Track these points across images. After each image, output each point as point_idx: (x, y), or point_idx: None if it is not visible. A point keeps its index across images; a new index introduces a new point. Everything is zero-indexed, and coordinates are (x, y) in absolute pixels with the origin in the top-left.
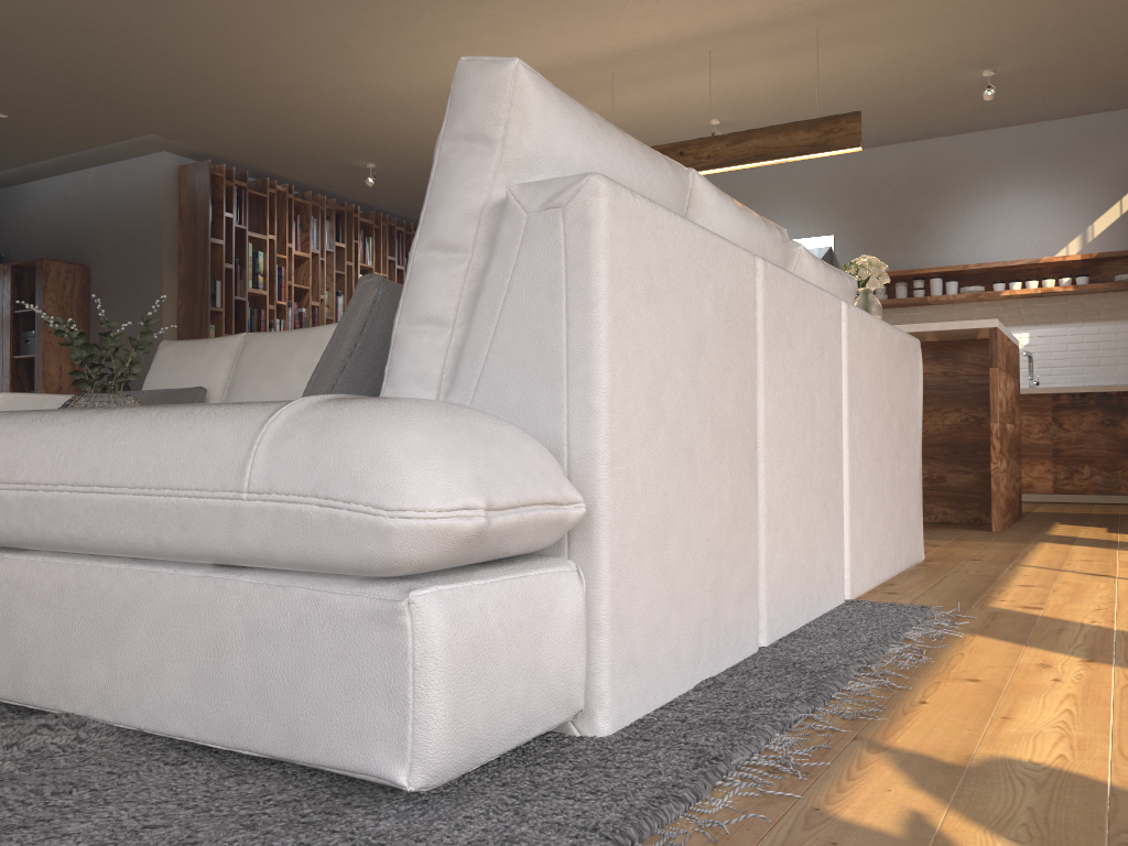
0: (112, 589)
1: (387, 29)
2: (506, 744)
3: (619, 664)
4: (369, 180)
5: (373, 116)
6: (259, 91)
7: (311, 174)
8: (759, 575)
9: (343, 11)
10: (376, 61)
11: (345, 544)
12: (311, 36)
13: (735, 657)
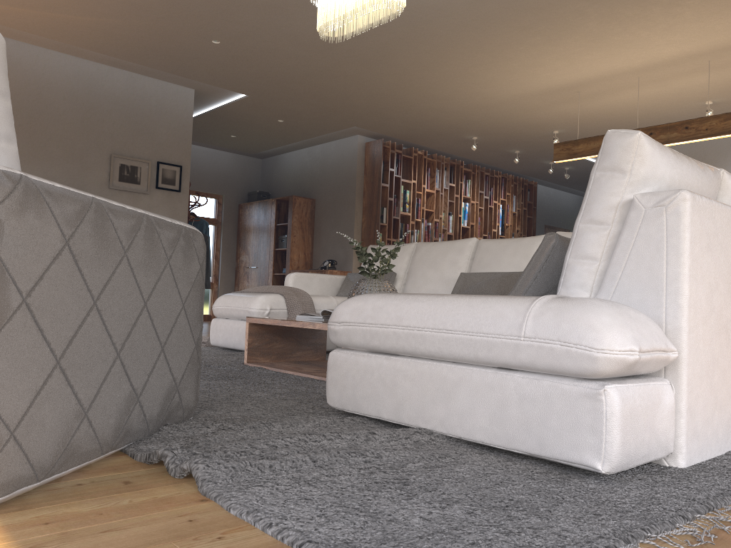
0: (448, 375)
1: (497, 63)
2: (639, 461)
3: (690, 433)
4: (473, 146)
5: (481, 110)
6: (417, 101)
7: (438, 144)
8: None
9: (473, 56)
10: (488, 81)
11: (573, 362)
12: (452, 71)
13: None
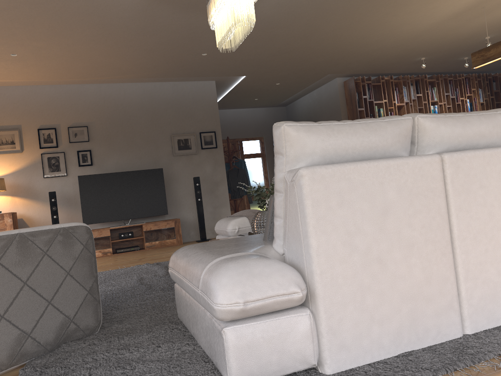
0: (195, 308)
1: (399, 10)
2: (272, 375)
3: (334, 348)
4: (423, 65)
5: (413, 41)
6: (359, 48)
7: (398, 69)
8: (462, 301)
9: (376, 11)
10: (401, 22)
11: (211, 311)
12: (369, 24)
13: (436, 340)
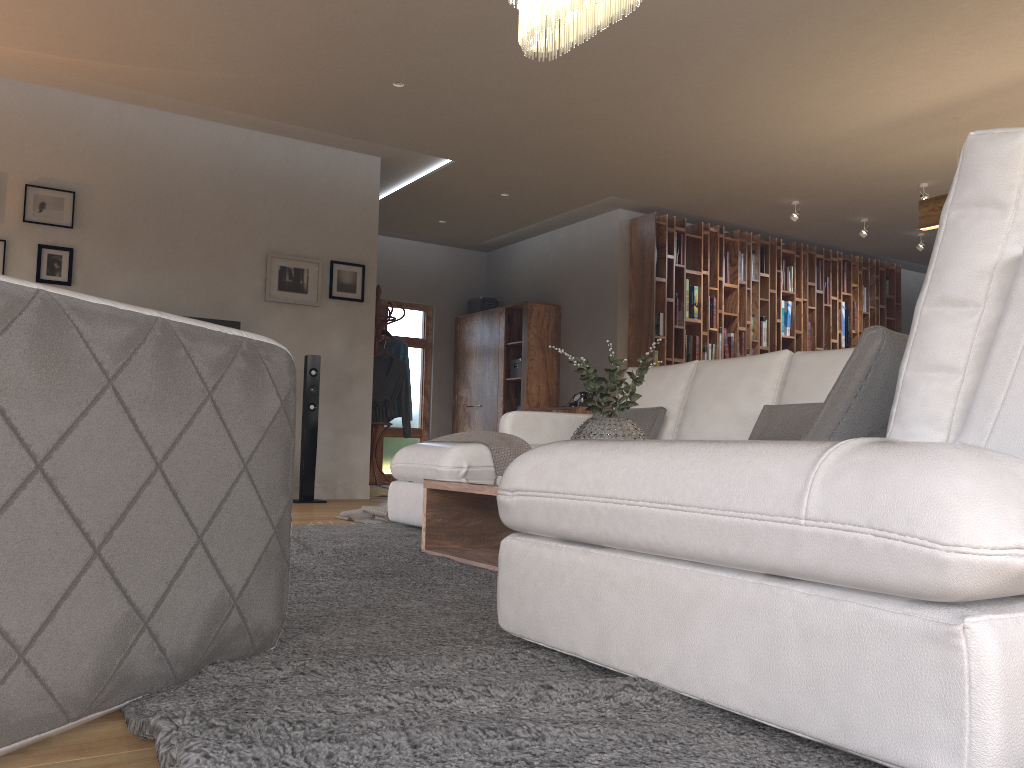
0: (680, 585)
1: (819, 82)
2: None
3: None
4: (793, 215)
5: (801, 159)
6: (701, 151)
7: (739, 215)
8: None
9: (780, 74)
10: (807, 111)
11: (900, 570)
12: (749, 100)
13: None
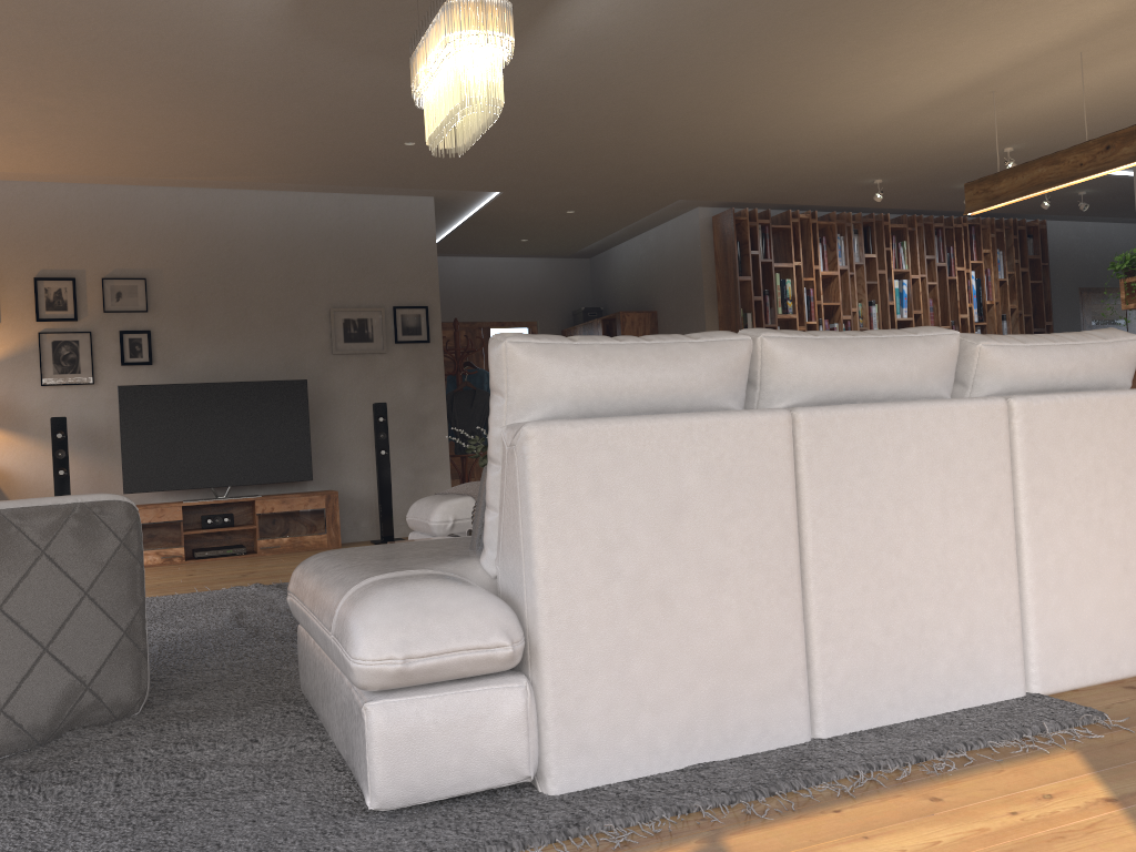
0: (327, 669)
1: (819, 85)
2: (450, 791)
3: (567, 748)
4: (877, 195)
5: (853, 146)
6: (742, 153)
7: (827, 199)
8: (813, 678)
9: (772, 84)
10: (826, 108)
11: (347, 672)
12: (758, 108)
13: (759, 746)
